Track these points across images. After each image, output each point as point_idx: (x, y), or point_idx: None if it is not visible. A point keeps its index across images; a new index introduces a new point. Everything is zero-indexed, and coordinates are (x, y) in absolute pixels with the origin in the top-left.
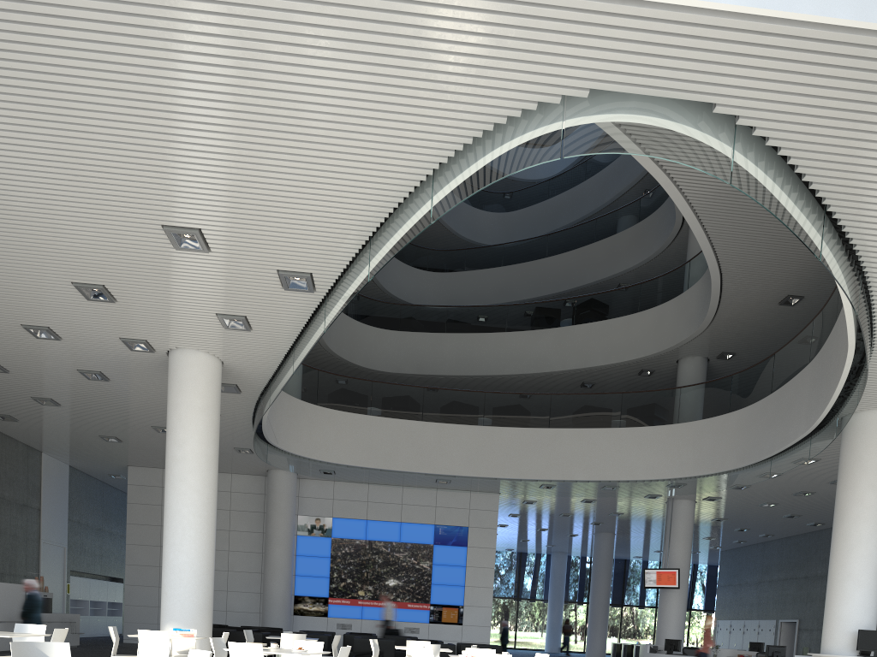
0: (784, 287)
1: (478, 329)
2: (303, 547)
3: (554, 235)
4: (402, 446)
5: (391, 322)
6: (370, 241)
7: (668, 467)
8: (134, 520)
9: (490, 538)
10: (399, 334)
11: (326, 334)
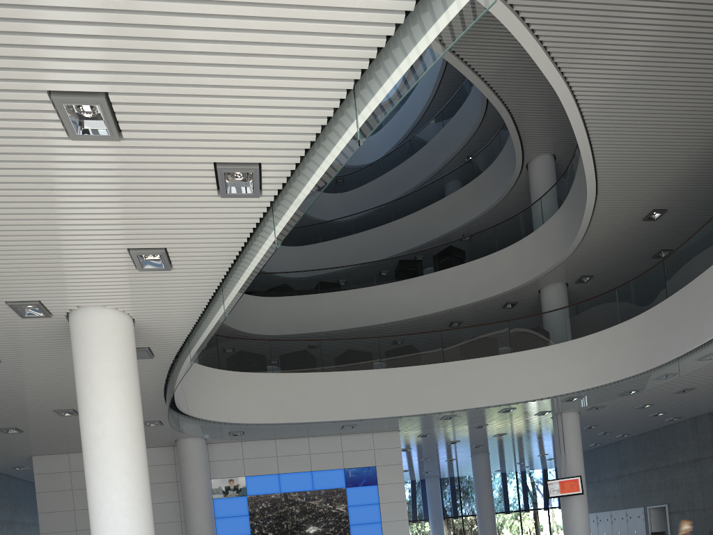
0: (651, 201)
1: (349, 287)
2: (221, 510)
3: (397, 201)
4: (308, 398)
5: (268, 290)
6: (353, 92)
7: (565, 382)
8: (46, 509)
9: (397, 473)
10: (278, 300)
11: None
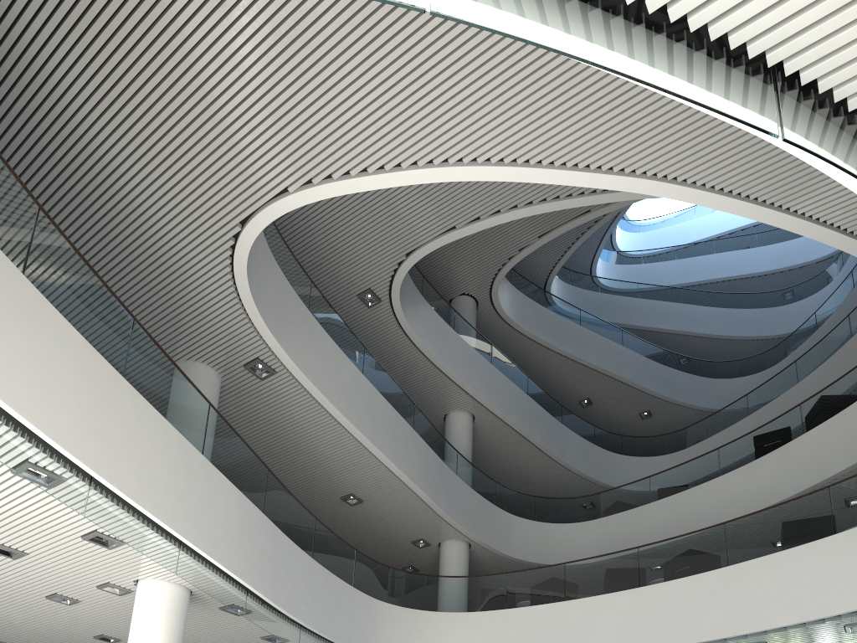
0: None
1: (687, 487)
2: None
3: (802, 358)
4: (542, 635)
5: (591, 513)
6: None
7: None
8: None
9: None
10: (598, 522)
11: (502, 544)
